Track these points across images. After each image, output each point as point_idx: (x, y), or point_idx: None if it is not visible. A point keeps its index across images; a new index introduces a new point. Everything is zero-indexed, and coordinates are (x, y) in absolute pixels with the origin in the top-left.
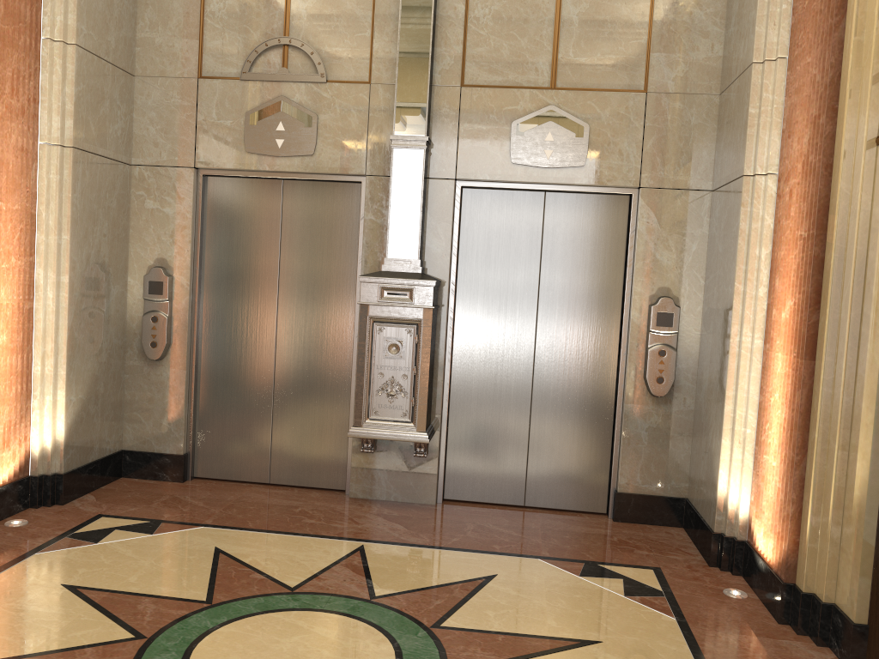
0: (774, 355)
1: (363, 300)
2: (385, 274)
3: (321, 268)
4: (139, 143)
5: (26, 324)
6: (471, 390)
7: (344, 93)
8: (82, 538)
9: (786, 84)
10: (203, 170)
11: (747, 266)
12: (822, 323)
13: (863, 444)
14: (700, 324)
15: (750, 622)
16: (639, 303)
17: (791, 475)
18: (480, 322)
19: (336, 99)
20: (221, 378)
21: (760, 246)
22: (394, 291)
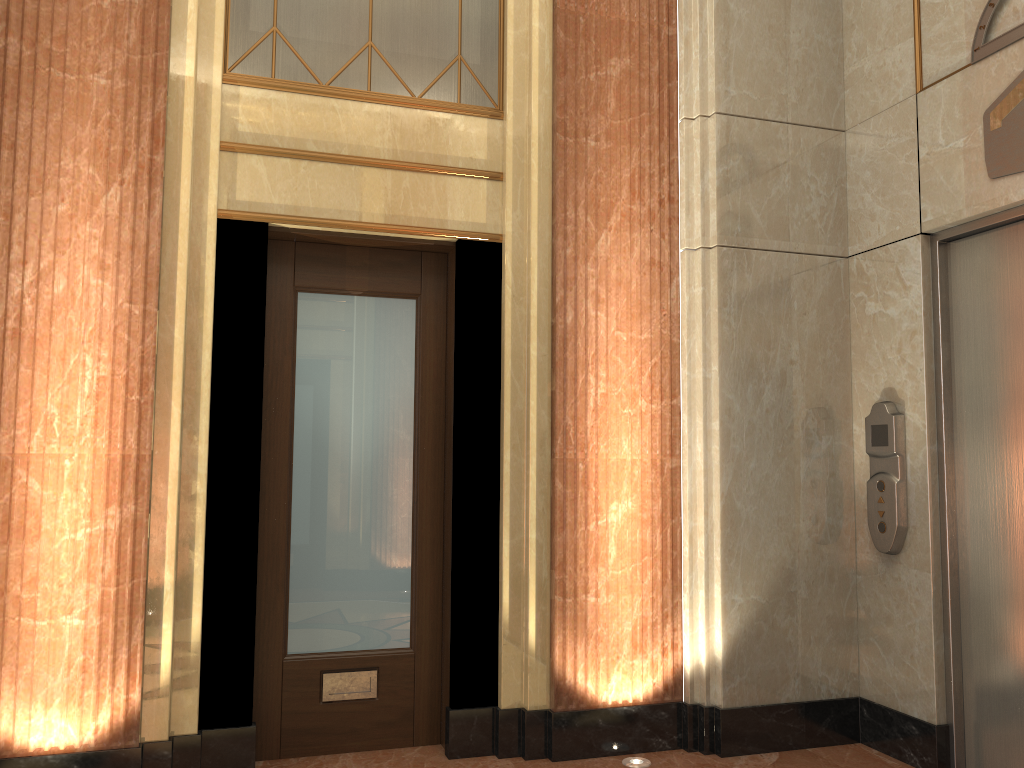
0: None
1: None
2: None
3: None
4: (854, 223)
5: (668, 488)
6: None
7: None
8: None
9: None
10: (937, 233)
11: None
12: None
13: None
14: None
15: None
16: None
17: None
18: None
19: None
20: (993, 593)
21: None
22: None
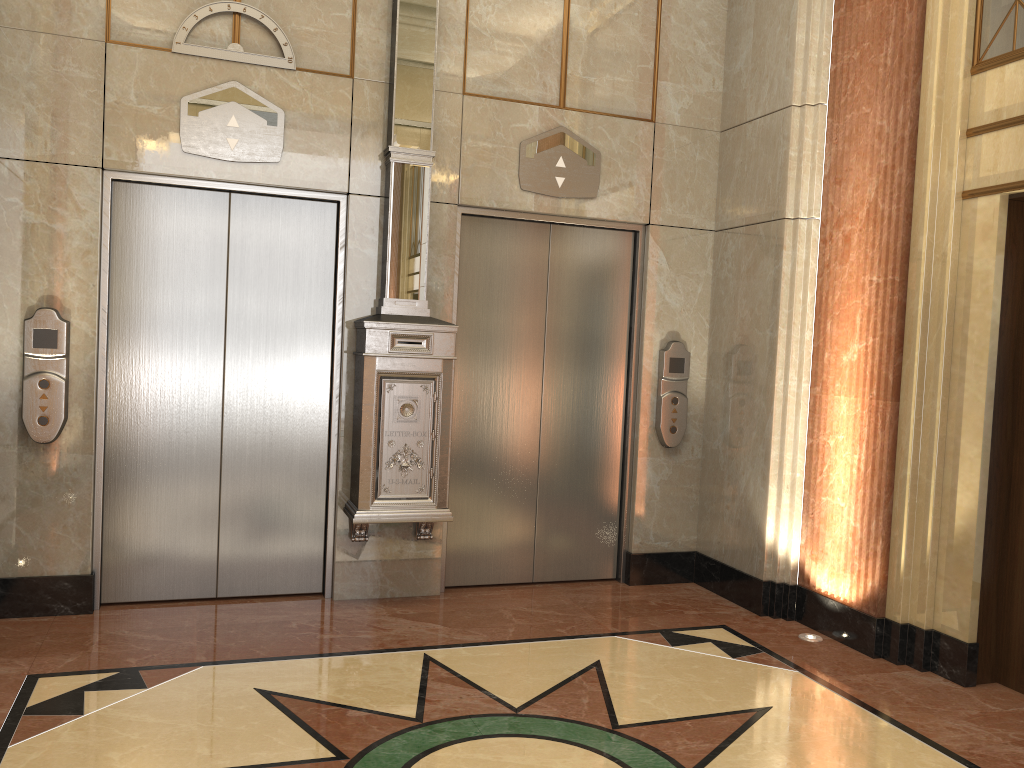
0: (831, 398)
1: (370, 351)
2: (392, 318)
3: (285, 310)
4: (9, 127)
5: None
6: (473, 455)
7: (320, 86)
8: (52, 712)
9: (827, 131)
10: (113, 172)
11: (791, 310)
12: (909, 366)
13: (967, 477)
14: (705, 369)
15: (853, 661)
16: (650, 348)
17: (877, 513)
18: (482, 374)
19: (310, 94)
20: (141, 463)
21: (803, 290)
22: (406, 339)
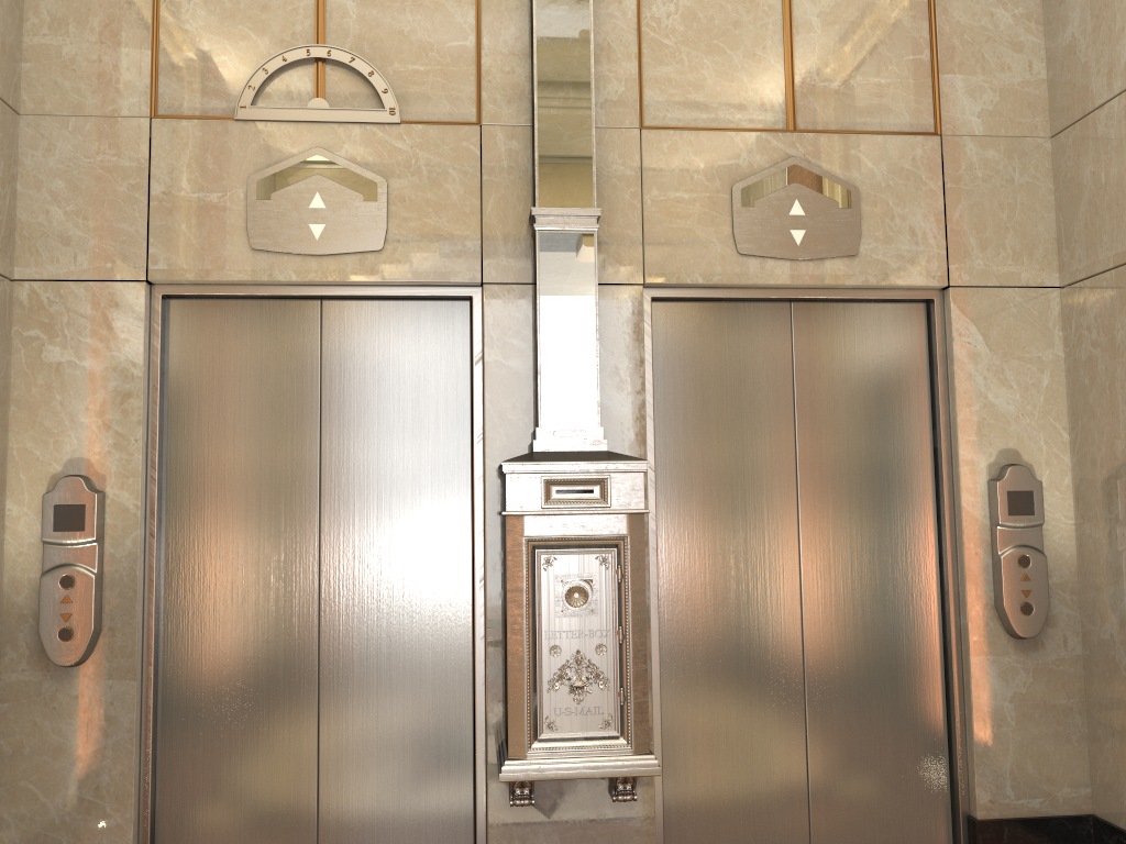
0: None
1: (513, 508)
2: (547, 455)
3: (402, 457)
4: (30, 239)
5: None
6: (697, 661)
7: (434, 141)
8: None
9: None
10: (164, 286)
11: None
12: None
13: None
14: (1071, 507)
15: None
16: (971, 479)
17: None
18: (701, 534)
19: (421, 153)
20: (208, 689)
21: None
22: (569, 486)
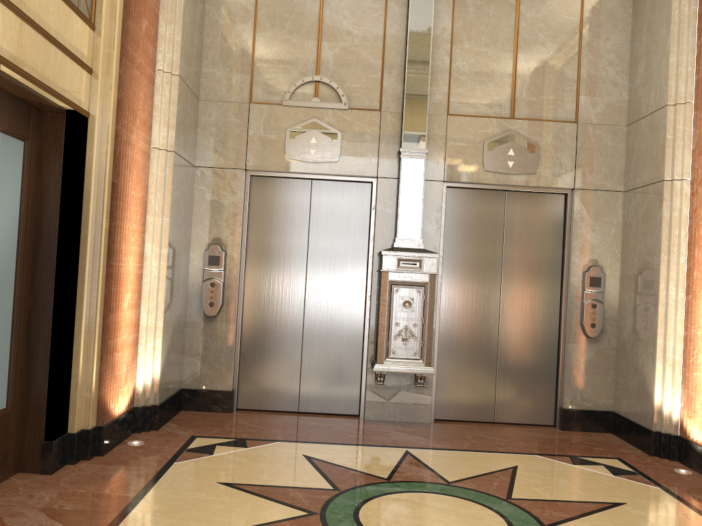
0: (698, 302)
1: (384, 268)
2: (399, 249)
3: (340, 245)
4: (201, 150)
5: (138, 286)
6: (454, 336)
7: (361, 117)
8: (198, 452)
9: (693, 119)
10: (251, 171)
11: (670, 242)
12: None
13: None
14: (618, 285)
15: None
16: (575, 270)
17: None
18: (460, 285)
19: (356, 122)
20: (260, 330)
21: (679, 228)
22: (407, 261)
